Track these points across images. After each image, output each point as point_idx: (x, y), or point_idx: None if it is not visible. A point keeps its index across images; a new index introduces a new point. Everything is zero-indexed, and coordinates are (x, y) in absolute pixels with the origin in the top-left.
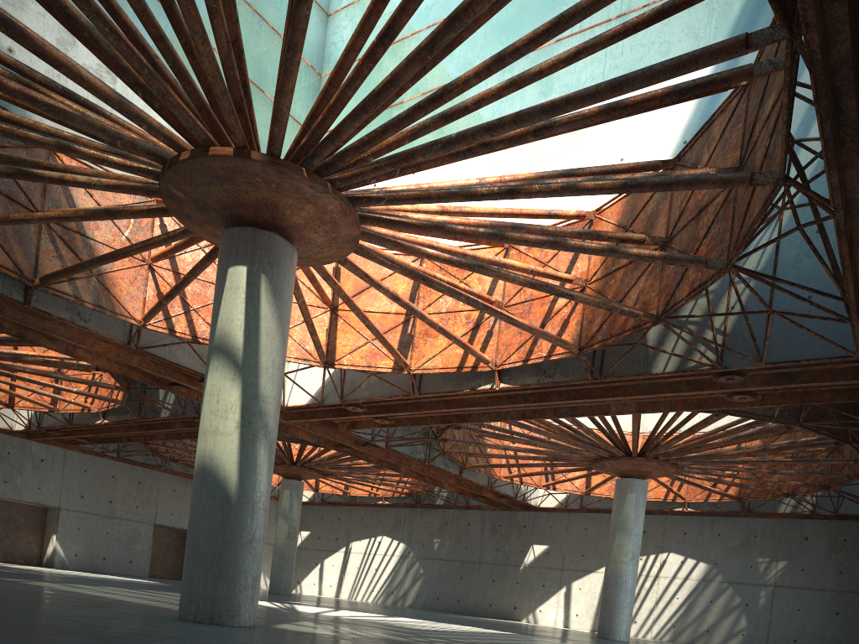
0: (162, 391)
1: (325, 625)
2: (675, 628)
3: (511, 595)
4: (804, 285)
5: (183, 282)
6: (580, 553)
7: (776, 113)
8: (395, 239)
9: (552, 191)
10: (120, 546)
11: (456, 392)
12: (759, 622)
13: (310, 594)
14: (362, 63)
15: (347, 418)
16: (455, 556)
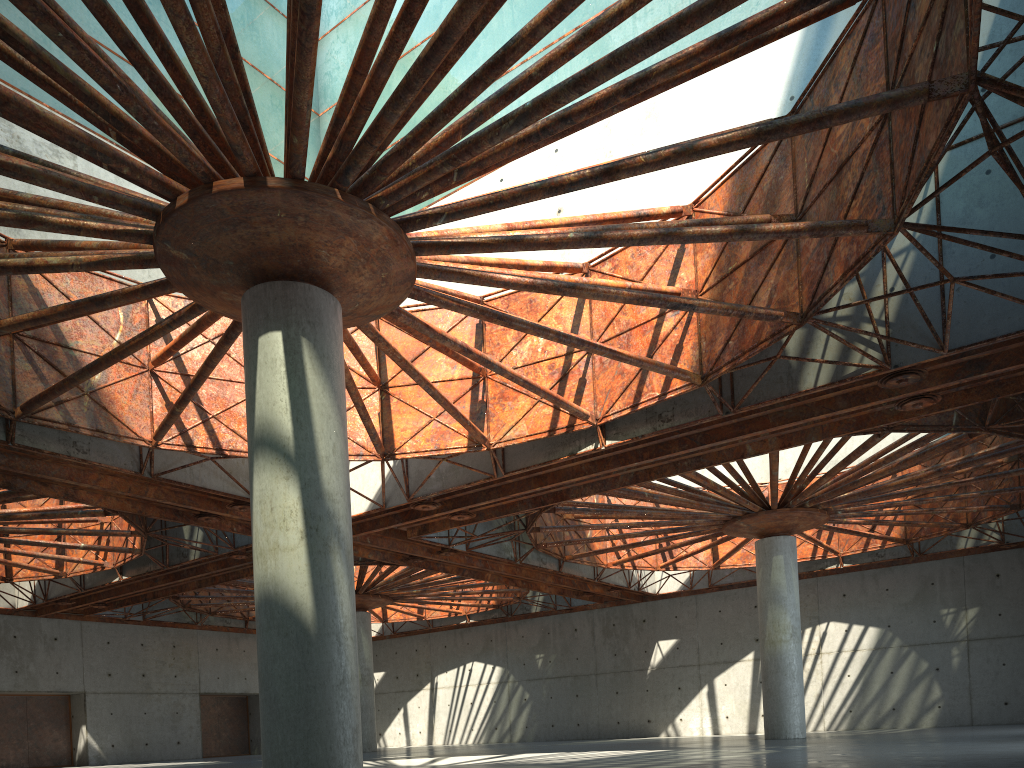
0: (186, 528)
1: None
2: (853, 713)
3: (641, 707)
4: (982, 243)
5: (198, 378)
6: (717, 641)
7: (940, 6)
8: (460, 269)
9: (663, 160)
10: (163, 726)
11: (552, 462)
12: (957, 688)
13: (397, 746)
14: (396, 29)
15: (416, 522)
16: (565, 671)
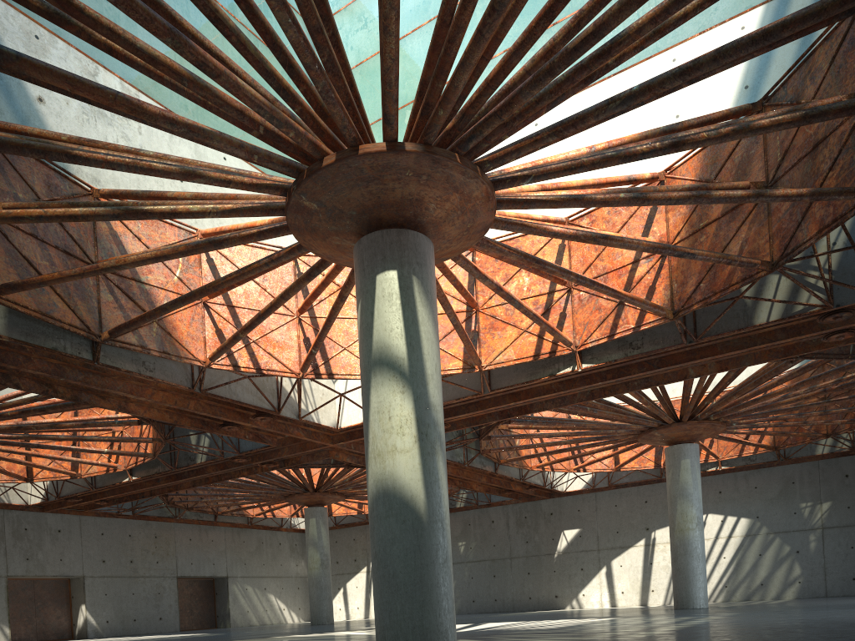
0: (193, 436)
1: (489, 640)
2: (728, 588)
3: (550, 585)
4: None
5: (270, 309)
6: (614, 530)
7: None
8: (521, 221)
9: (722, 136)
10: (148, 604)
11: (533, 382)
12: (814, 567)
13: (338, 619)
14: (537, 24)
15: None
16: (484, 555)
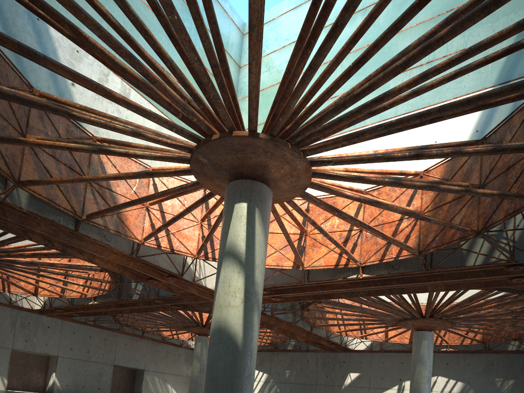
0: (133, 283)
1: None
2: None
3: None
4: None
5: (179, 215)
6: (380, 377)
7: None
8: (327, 186)
9: (444, 154)
10: (93, 379)
11: (333, 280)
12: None
13: None
14: (340, 79)
15: None
16: (300, 381)
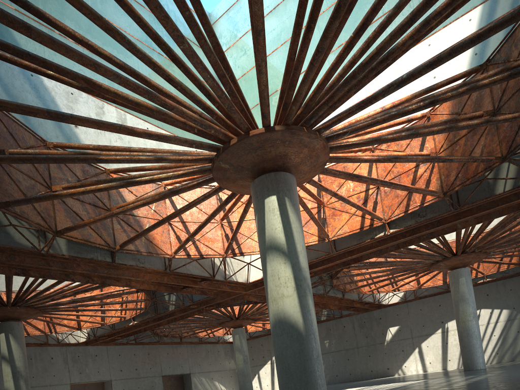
0: (166, 295)
1: None
2: (499, 354)
3: (383, 362)
4: None
5: (205, 222)
6: (421, 325)
7: None
8: (345, 156)
9: (460, 93)
10: None
11: (361, 243)
12: None
13: None
14: (343, 52)
15: None
16: (341, 347)
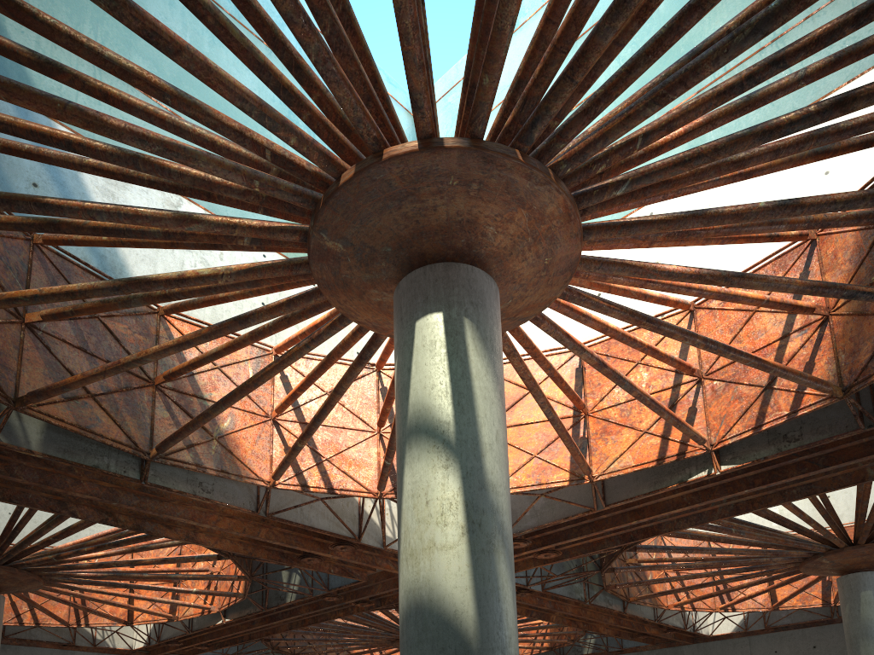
0: (285, 574)
1: None
2: None
3: None
4: None
5: (324, 408)
6: None
7: None
8: (621, 260)
9: None
10: None
11: (658, 491)
12: None
13: None
14: None
15: None
16: None
